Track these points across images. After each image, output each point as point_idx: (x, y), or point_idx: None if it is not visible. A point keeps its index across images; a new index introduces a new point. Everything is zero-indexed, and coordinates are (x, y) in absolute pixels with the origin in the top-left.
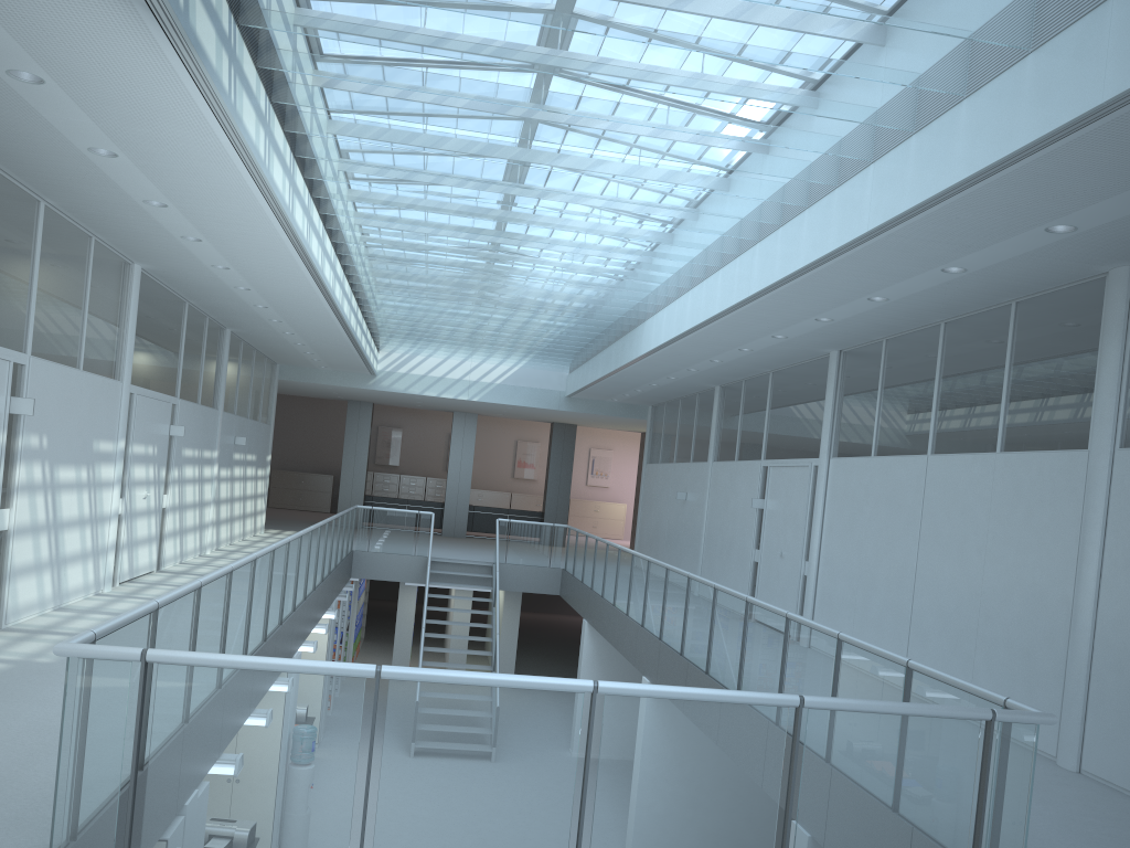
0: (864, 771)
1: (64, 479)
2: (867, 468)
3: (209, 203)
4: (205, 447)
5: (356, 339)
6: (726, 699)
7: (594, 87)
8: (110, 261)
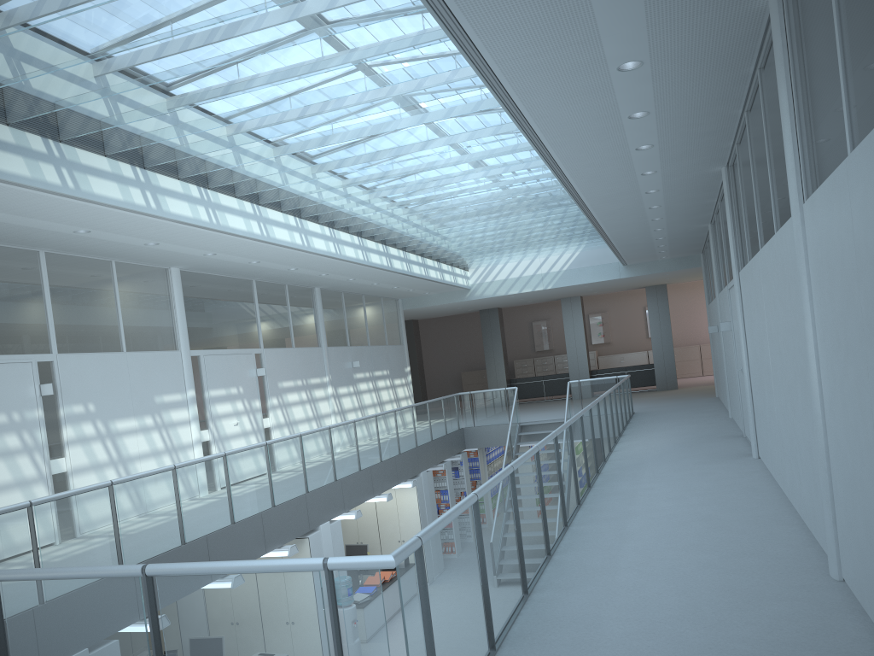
0: (217, 633)
1: (124, 428)
2: (747, 275)
3: (100, 221)
4: (311, 376)
5: (396, 270)
6: (82, 575)
7: (217, 39)
8: (142, 271)
